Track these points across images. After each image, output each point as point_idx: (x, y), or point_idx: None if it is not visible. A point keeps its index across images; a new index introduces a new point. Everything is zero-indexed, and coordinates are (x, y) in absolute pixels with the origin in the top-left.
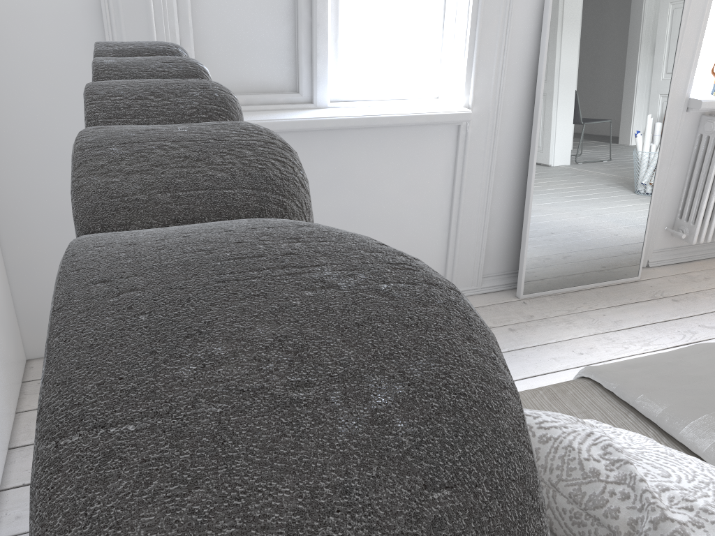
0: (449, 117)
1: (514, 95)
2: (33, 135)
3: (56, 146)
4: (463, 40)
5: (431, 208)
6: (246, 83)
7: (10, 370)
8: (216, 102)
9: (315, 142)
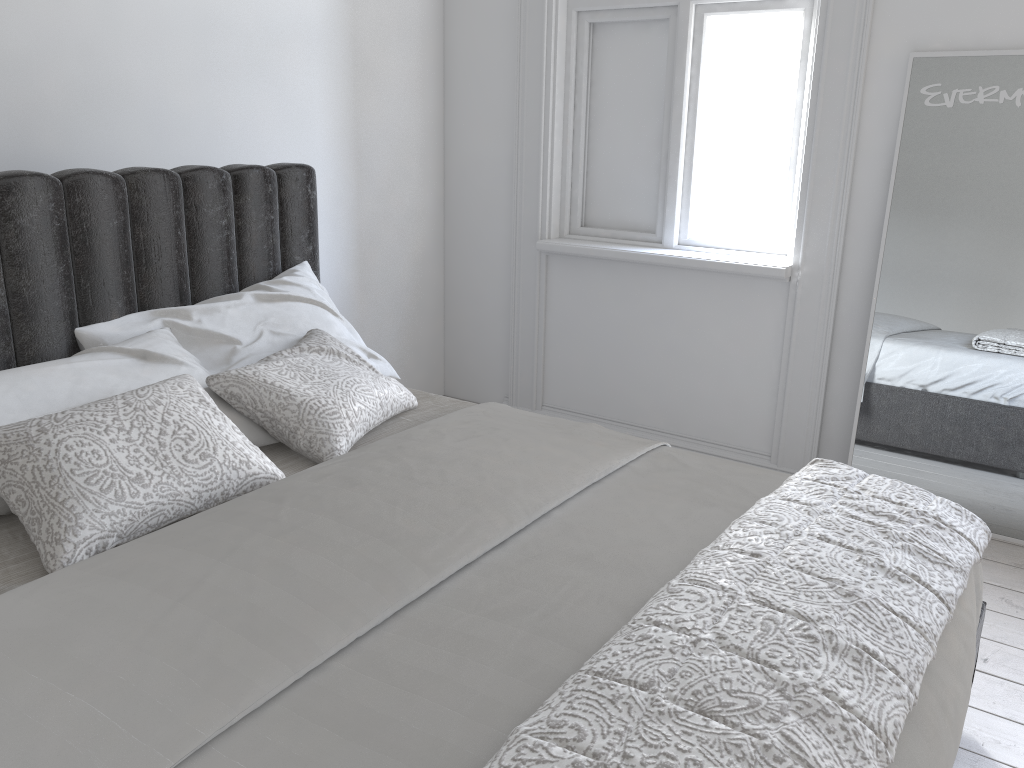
0: (758, 270)
1: (860, 262)
2: (470, 238)
3: (481, 248)
4: (797, 197)
5: (758, 366)
6: (622, 221)
7: (410, 383)
8: (192, 169)
9: (647, 276)
